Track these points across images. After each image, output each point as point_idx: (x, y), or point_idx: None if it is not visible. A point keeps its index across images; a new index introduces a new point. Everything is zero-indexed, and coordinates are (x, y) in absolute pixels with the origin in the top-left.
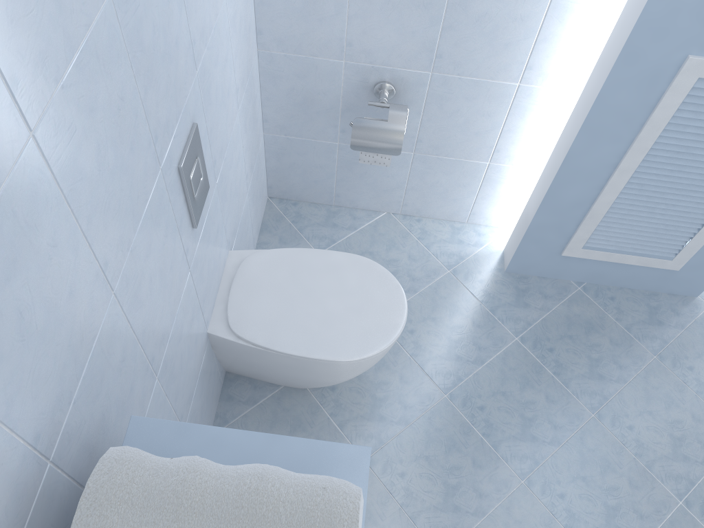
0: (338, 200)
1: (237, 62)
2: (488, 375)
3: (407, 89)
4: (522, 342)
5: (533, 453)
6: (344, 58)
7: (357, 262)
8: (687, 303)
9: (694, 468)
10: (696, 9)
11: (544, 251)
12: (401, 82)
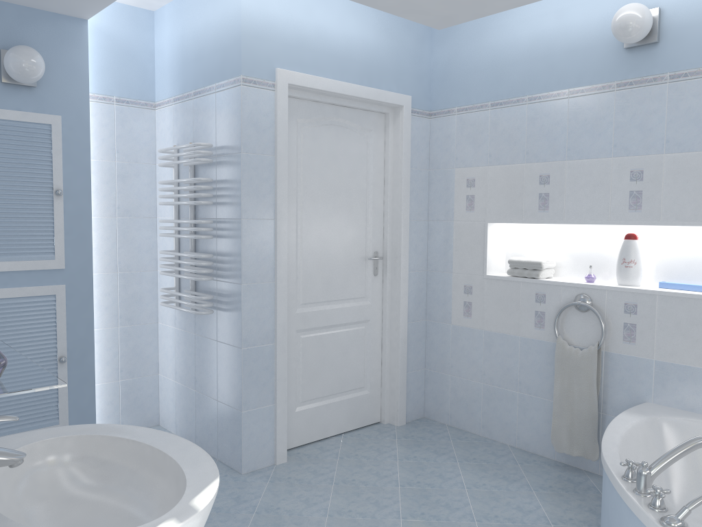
0: None
1: None
2: None
3: None
4: None
5: None
6: None
7: None
8: None
9: None
10: None
11: None
12: None
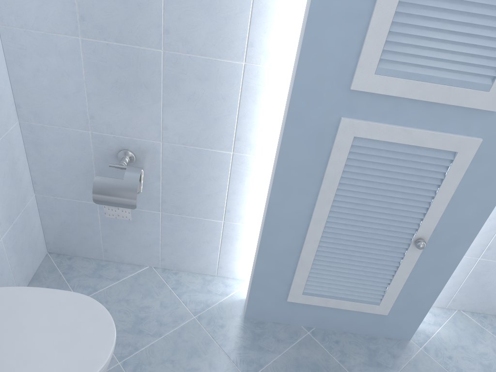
0: (107, 255)
1: None
2: None
3: (145, 156)
4: None
5: None
6: (90, 128)
7: (78, 300)
8: (401, 346)
9: None
10: (336, 77)
11: (272, 298)
12: (139, 150)
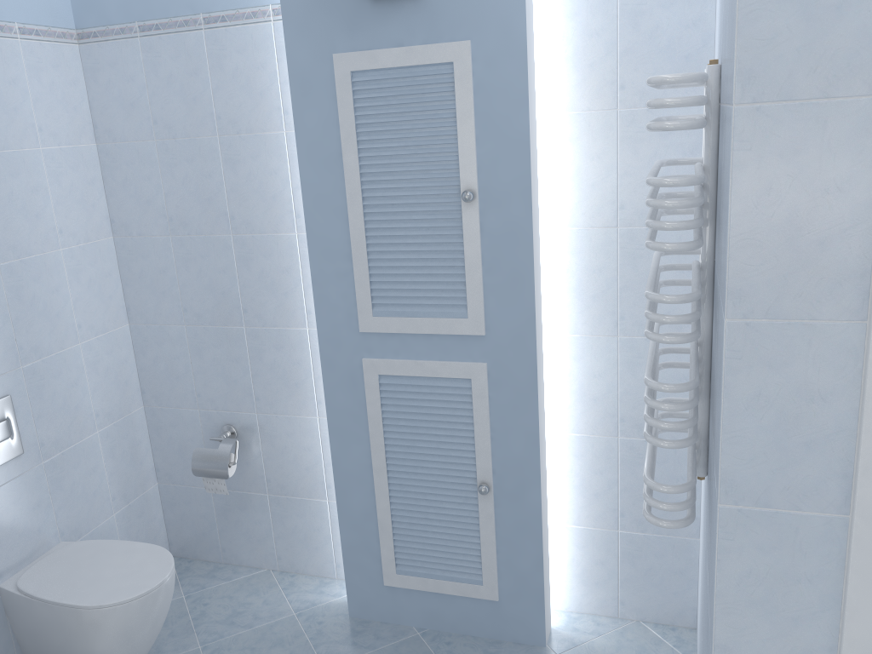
0: (225, 555)
1: (98, 394)
2: None
3: (245, 429)
4: None
5: None
6: (198, 406)
7: (152, 548)
8: (531, 651)
9: None
10: (347, 324)
11: (369, 582)
12: (239, 424)
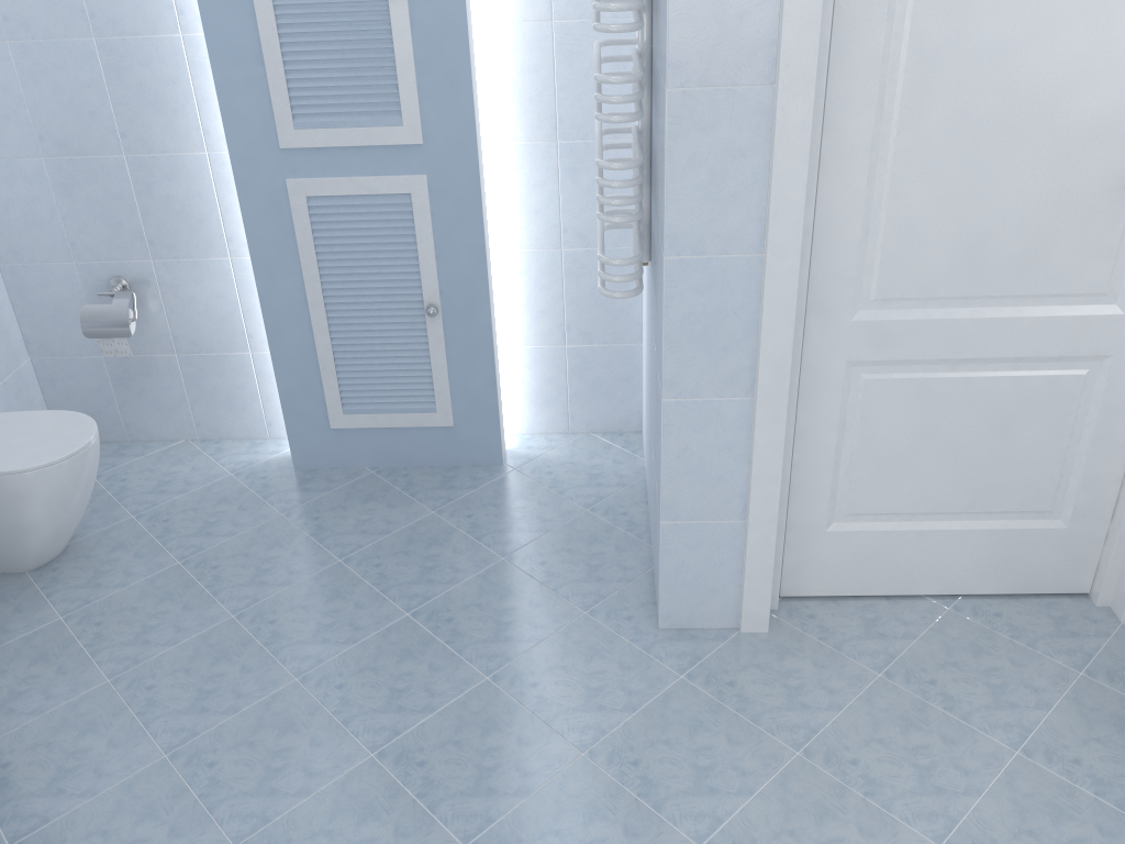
0: (130, 432)
1: None
2: (236, 542)
3: (139, 281)
4: (287, 516)
5: (256, 593)
6: (73, 259)
7: (62, 414)
8: (489, 470)
9: (435, 587)
10: (264, 140)
11: (314, 428)
12: (131, 275)
